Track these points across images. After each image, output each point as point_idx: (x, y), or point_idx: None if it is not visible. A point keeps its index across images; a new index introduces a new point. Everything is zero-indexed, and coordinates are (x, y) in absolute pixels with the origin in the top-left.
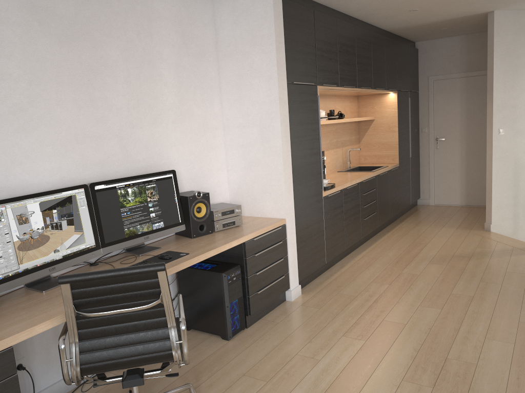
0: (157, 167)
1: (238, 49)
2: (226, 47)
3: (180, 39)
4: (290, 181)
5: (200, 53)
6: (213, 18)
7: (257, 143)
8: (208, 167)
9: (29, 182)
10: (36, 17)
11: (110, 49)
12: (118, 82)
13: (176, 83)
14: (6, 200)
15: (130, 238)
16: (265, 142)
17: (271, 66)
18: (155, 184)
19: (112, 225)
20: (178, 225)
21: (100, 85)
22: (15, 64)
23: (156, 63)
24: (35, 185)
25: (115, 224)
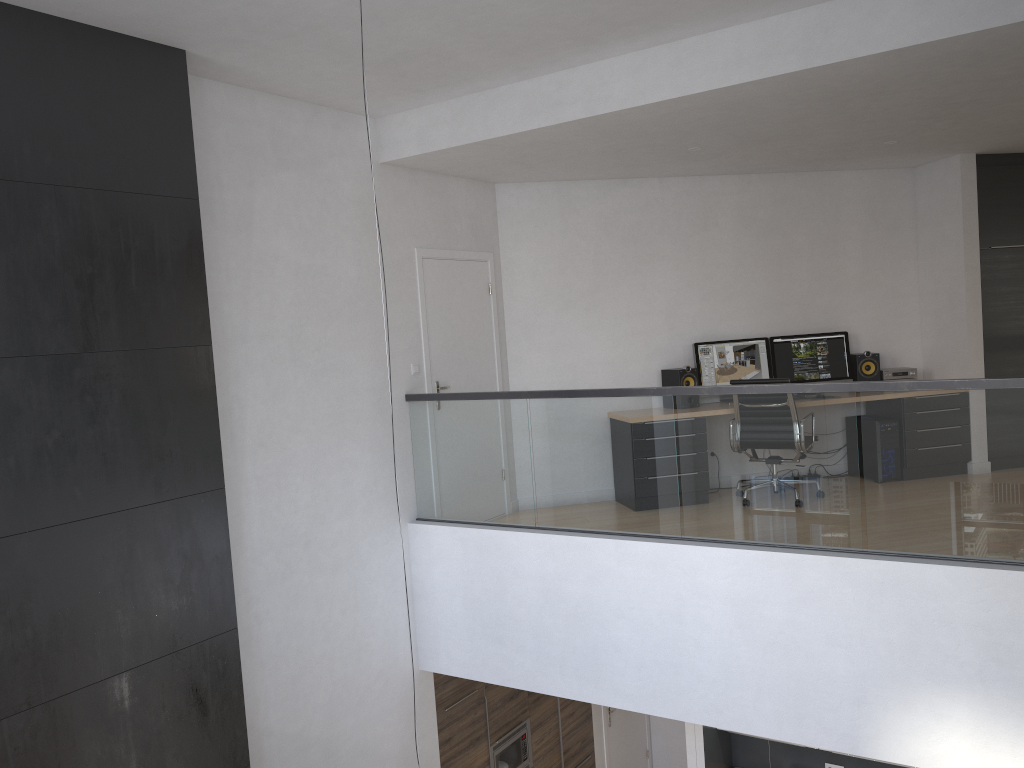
0: (834, 329)
1: (932, 218)
2: (923, 216)
3: (868, 216)
4: (979, 349)
5: (892, 225)
6: (912, 189)
7: (946, 309)
8: (895, 332)
9: (729, 333)
10: (743, 223)
11: (798, 236)
12: (802, 260)
13: (860, 256)
14: (712, 342)
15: (798, 381)
16: (952, 308)
17: (958, 234)
18: (825, 342)
19: (783, 370)
20: (844, 379)
21: (786, 265)
22: (727, 257)
23: (840, 241)
24: (732, 335)
25: (786, 369)
